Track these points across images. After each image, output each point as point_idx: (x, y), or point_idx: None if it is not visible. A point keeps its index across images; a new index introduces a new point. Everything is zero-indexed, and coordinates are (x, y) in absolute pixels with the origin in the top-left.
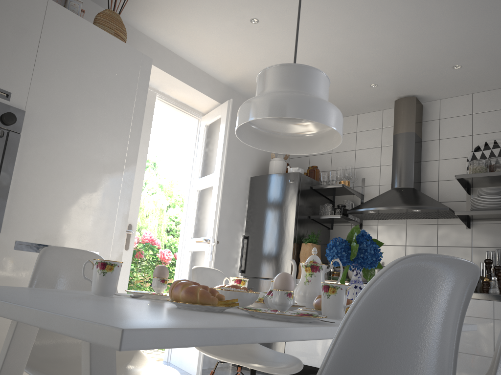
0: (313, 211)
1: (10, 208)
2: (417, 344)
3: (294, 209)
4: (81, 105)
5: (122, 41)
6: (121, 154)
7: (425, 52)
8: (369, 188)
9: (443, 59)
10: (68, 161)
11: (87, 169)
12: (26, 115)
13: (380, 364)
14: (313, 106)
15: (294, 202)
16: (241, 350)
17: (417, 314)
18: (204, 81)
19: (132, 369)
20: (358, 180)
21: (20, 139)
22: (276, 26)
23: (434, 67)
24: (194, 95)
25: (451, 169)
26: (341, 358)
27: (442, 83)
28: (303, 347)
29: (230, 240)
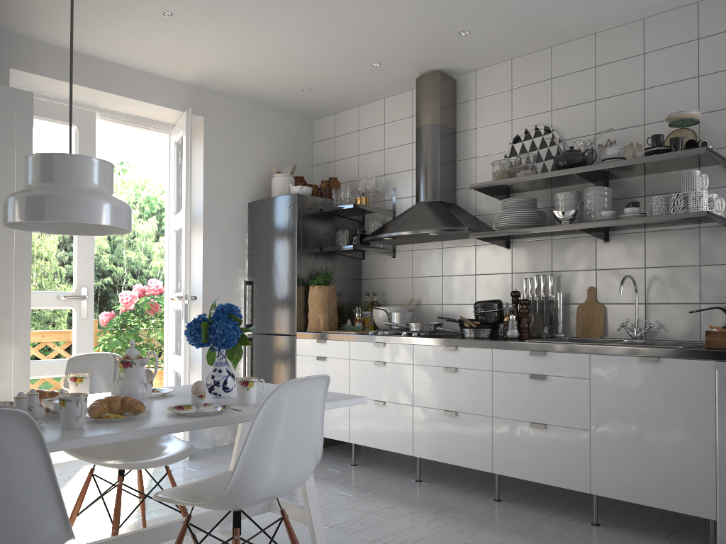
0: (329, 240)
1: None
2: None
3: (294, 243)
4: None
5: None
6: None
7: (409, 22)
8: (401, 201)
9: (439, 27)
10: None
11: None
12: None
13: None
14: (56, 205)
15: (294, 235)
16: (141, 441)
17: None
18: (155, 87)
19: None
20: (389, 192)
21: None
22: (198, 16)
23: (435, 36)
24: (146, 107)
25: (489, 170)
26: None
27: (462, 52)
28: None
29: (226, 290)
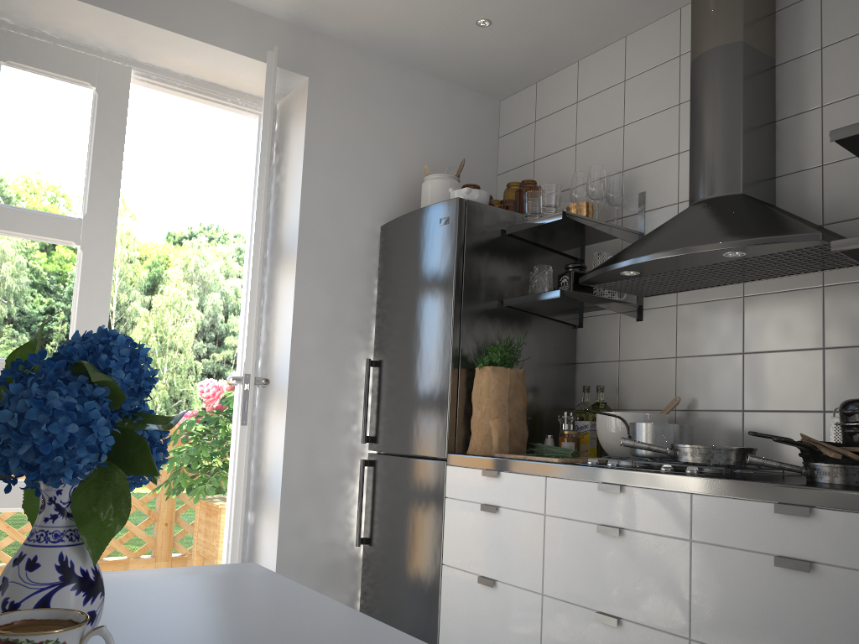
0: (516, 287)
1: None
2: None
3: (450, 287)
4: None
5: None
6: None
7: None
8: (655, 215)
9: None
10: None
11: None
12: None
13: None
14: None
15: (451, 272)
16: None
17: None
18: (223, 20)
19: None
20: (631, 200)
21: None
22: None
23: None
24: (211, 56)
25: None
26: None
27: None
28: (471, 621)
29: (333, 374)
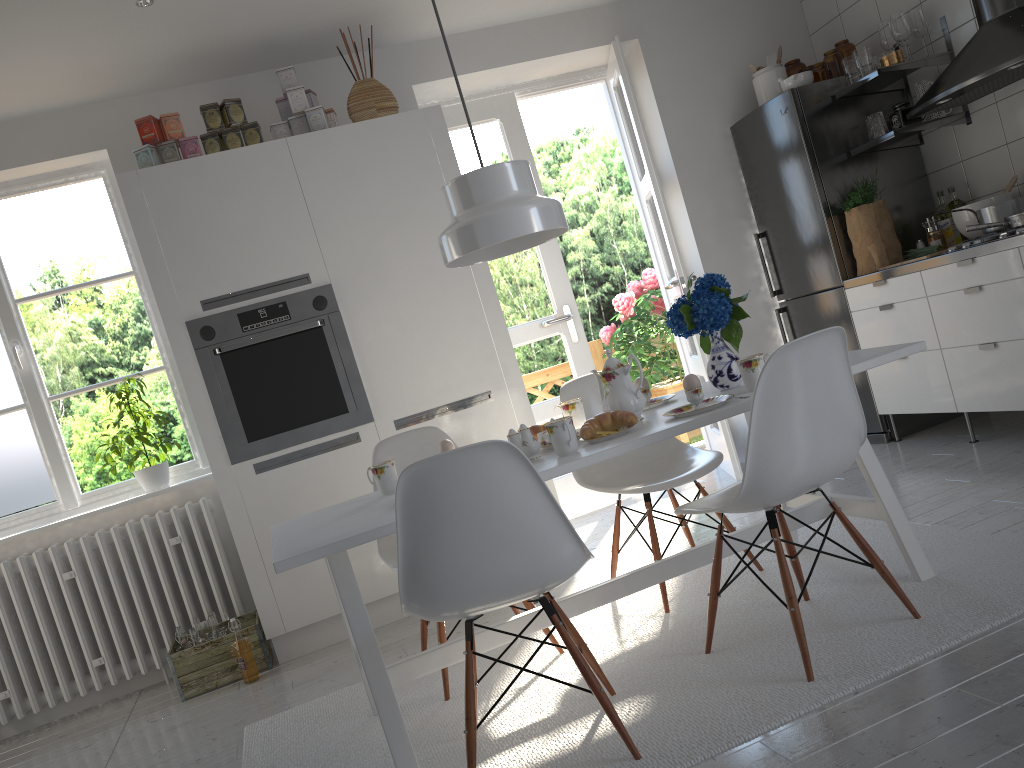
0: (857, 137)
1: (371, 391)
2: (464, 512)
3: (805, 160)
4: (383, 234)
5: (389, 116)
6: None
7: None
8: (957, 33)
9: None
10: (403, 308)
11: (429, 303)
12: (334, 286)
13: (437, 534)
14: (483, 229)
15: (802, 148)
16: (664, 461)
17: (449, 494)
18: (567, 30)
19: None
20: (934, 27)
21: (343, 315)
22: None
23: None
24: (566, 59)
25: None
26: (409, 538)
27: None
28: (896, 387)
29: (733, 255)
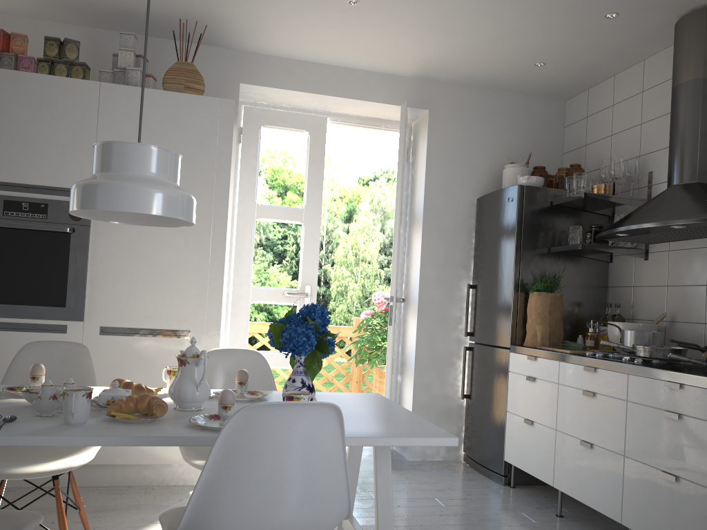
0: (560, 239)
1: (91, 297)
2: None
3: (513, 242)
4: None
5: (191, 94)
6: (205, 221)
7: None
8: (657, 187)
9: None
10: (143, 242)
11: (166, 245)
12: None
13: None
14: (93, 193)
15: (513, 232)
16: None
17: None
18: (376, 85)
19: (73, 454)
20: (643, 177)
21: (91, 230)
22: None
23: None
24: (370, 106)
25: None
26: None
27: None
28: (520, 445)
29: (446, 293)
